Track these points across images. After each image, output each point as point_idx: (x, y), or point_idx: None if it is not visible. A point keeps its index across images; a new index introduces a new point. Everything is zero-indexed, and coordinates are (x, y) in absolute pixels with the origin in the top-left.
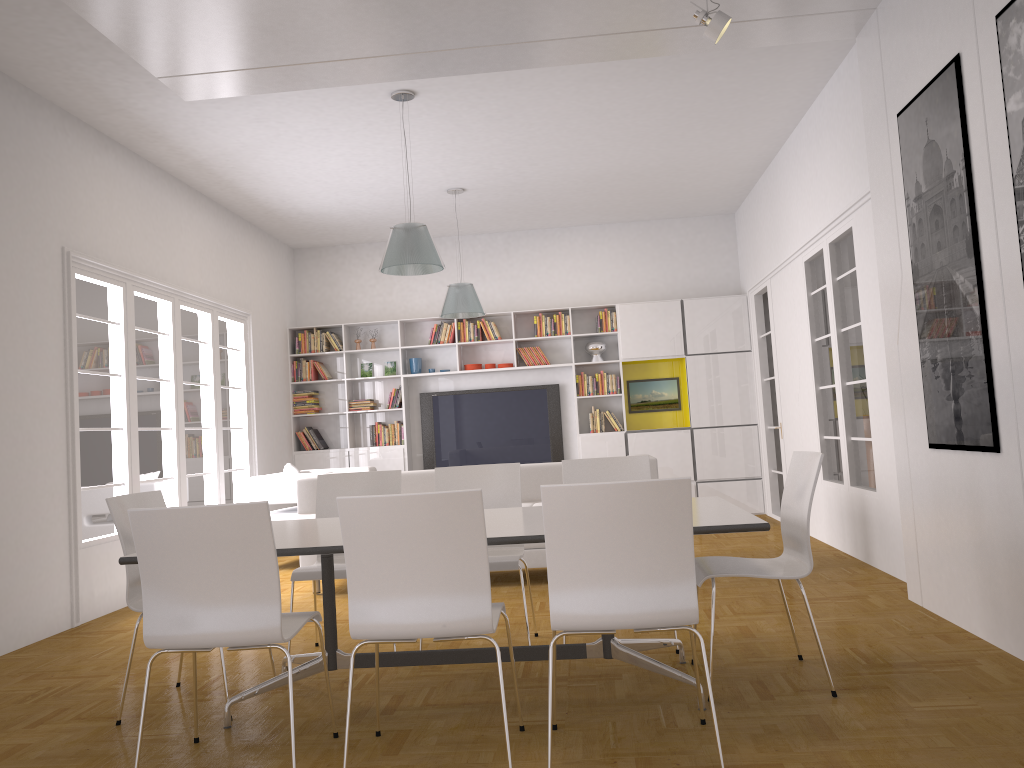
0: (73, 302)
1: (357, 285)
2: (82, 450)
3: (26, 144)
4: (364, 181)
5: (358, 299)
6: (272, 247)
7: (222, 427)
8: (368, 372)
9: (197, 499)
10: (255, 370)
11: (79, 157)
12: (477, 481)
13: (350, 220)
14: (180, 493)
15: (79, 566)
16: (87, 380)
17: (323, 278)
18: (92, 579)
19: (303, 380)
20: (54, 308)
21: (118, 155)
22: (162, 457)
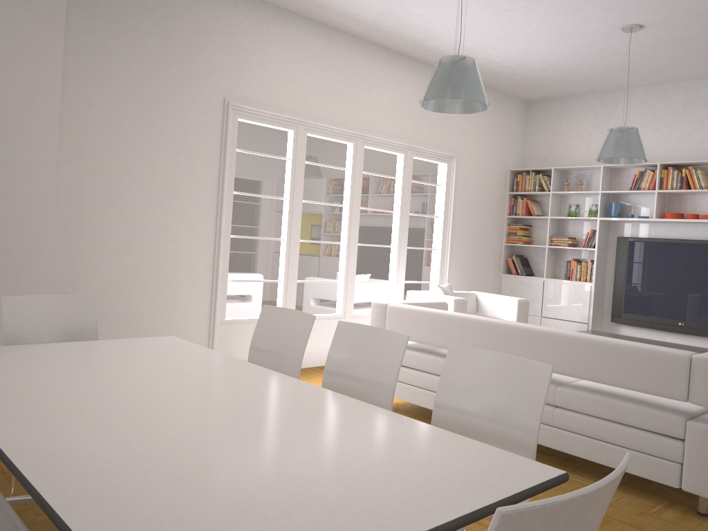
0: (233, 140)
1: (576, 133)
2: (236, 252)
3: (191, 19)
4: (526, 28)
5: (575, 146)
6: (497, 100)
7: (407, 247)
8: (574, 212)
9: (370, 301)
10: (458, 203)
11: (252, 28)
12: (369, 346)
13: (552, 71)
14: (345, 294)
15: (215, 336)
16: (248, 200)
17: (548, 127)
18: (233, 347)
19: (516, 215)
20: (210, 144)
21: (299, 25)
22: (330, 264)
